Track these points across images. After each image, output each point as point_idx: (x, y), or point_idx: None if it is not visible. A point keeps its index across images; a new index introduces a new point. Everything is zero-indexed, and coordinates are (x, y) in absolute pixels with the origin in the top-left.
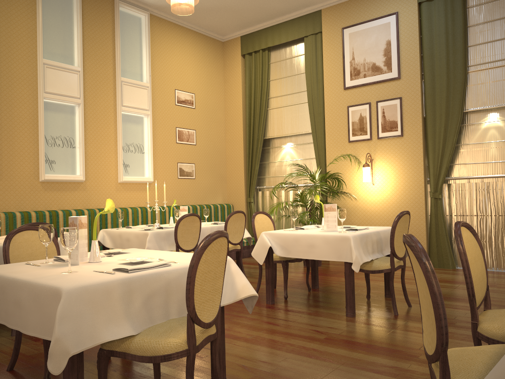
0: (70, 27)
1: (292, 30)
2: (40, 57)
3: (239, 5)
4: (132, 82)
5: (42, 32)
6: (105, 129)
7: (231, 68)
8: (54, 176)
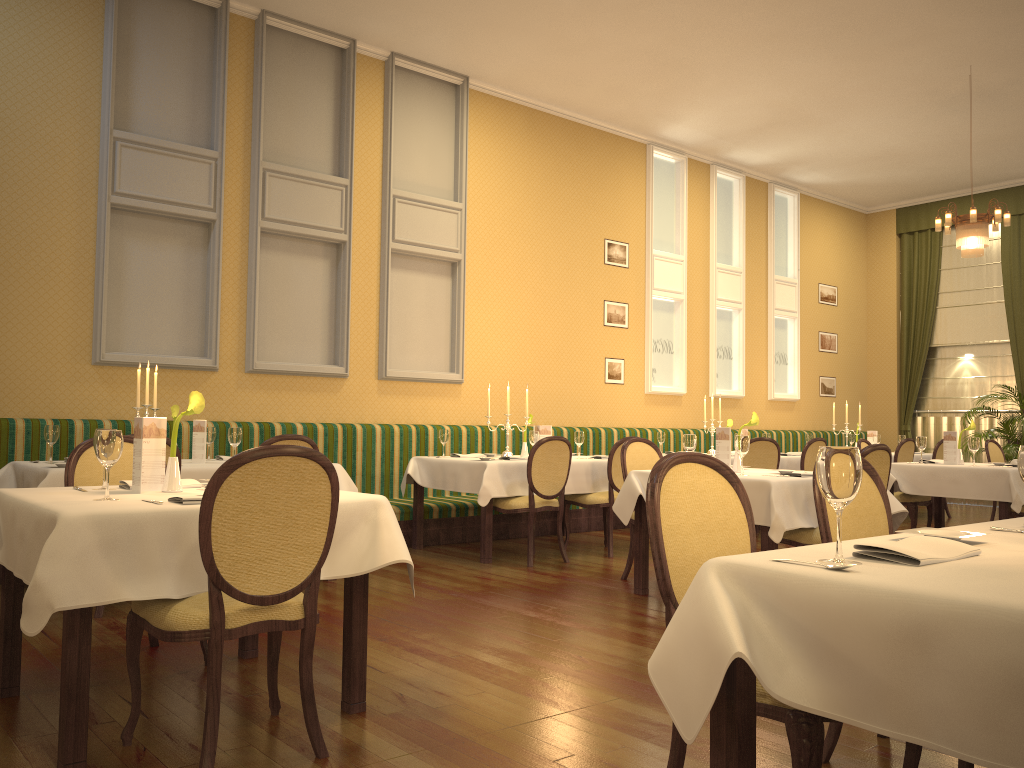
0: (730, 222)
1: (981, 207)
2: (713, 261)
3: (916, 181)
4: (783, 279)
5: (716, 234)
6: (758, 336)
7: (878, 250)
8: (721, 392)
